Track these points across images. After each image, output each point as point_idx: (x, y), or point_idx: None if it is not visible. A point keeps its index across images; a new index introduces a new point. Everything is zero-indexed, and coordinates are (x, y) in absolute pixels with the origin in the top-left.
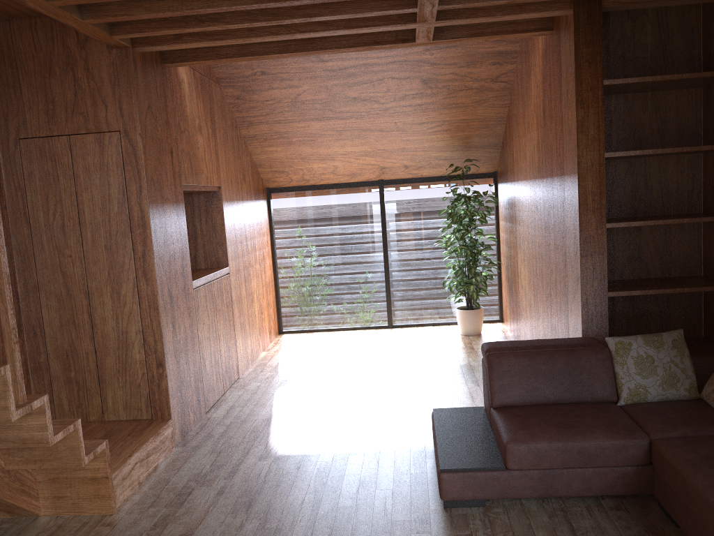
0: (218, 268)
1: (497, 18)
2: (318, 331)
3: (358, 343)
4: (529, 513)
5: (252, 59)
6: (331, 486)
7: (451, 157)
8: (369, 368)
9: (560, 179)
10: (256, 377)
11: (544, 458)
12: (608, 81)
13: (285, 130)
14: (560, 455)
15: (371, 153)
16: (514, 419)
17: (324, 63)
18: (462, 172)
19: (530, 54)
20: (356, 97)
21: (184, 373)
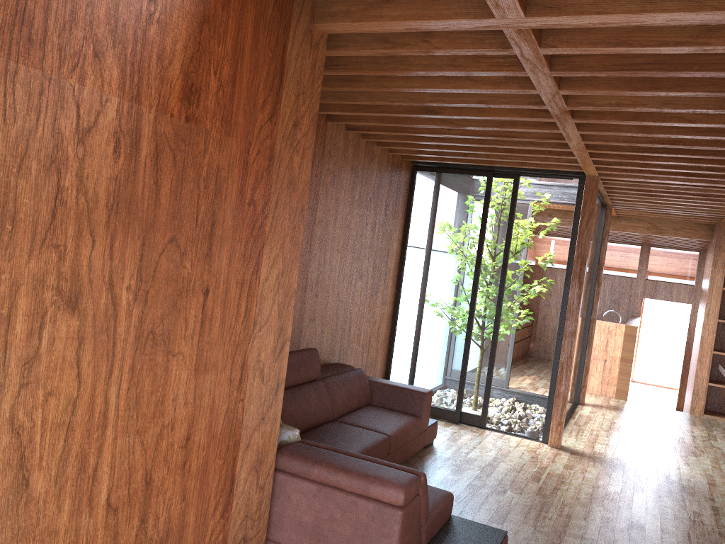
0: None
1: (410, 27)
2: None
3: None
4: None
5: None
6: None
7: None
8: None
9: (246, 245)
10: None
11: None
12: None
13: None
14: None
15: None
16: None
17: None
18: None
19: None
20: None
21: None
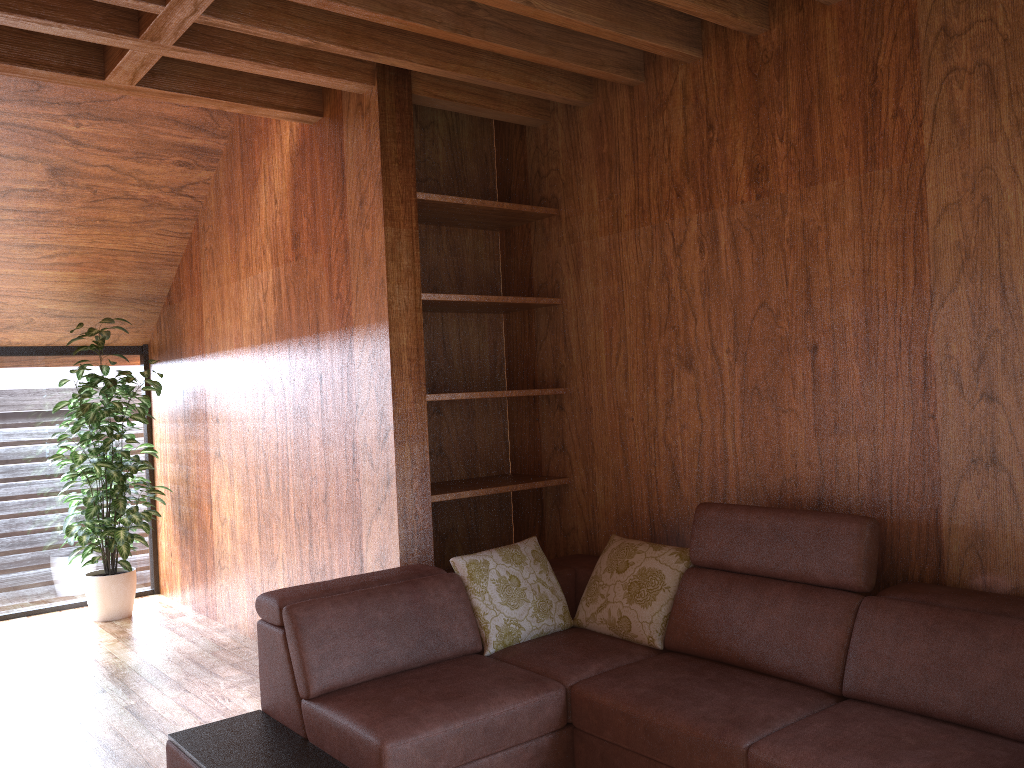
0: None
1: (269, 70)
2: None
3: None
4: None
5: None
6: None
7: (74, 313)
8: None
9: (340, 334)
10: None
11: (440, 753)
12: (423, 194)
13: None
14: (462, 742)
15: None
16: (366, 706)
17: None
18: (99, 338)
19: (259, 154)
20: None
21: None
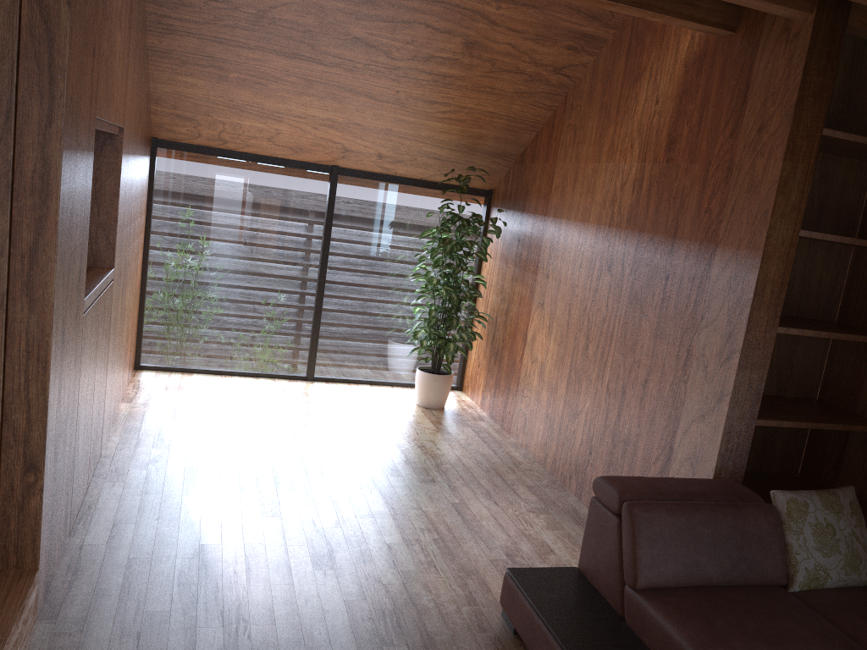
0: (97, 269)
1: None
2: (199, 372)
3: (274, 403)
4: None
5: None
6: None
7: (447, 158)
8: (318, 455)
9: (700, 246)
10: (135, 458)
11: None
12: (828, 131)
13: (225, 56)
14: None
15: (342, 125)
16: (690, 621)
17: None
18: (463, 183)
19: (648, 52)
20: (360, 38)
21: (59, 473)
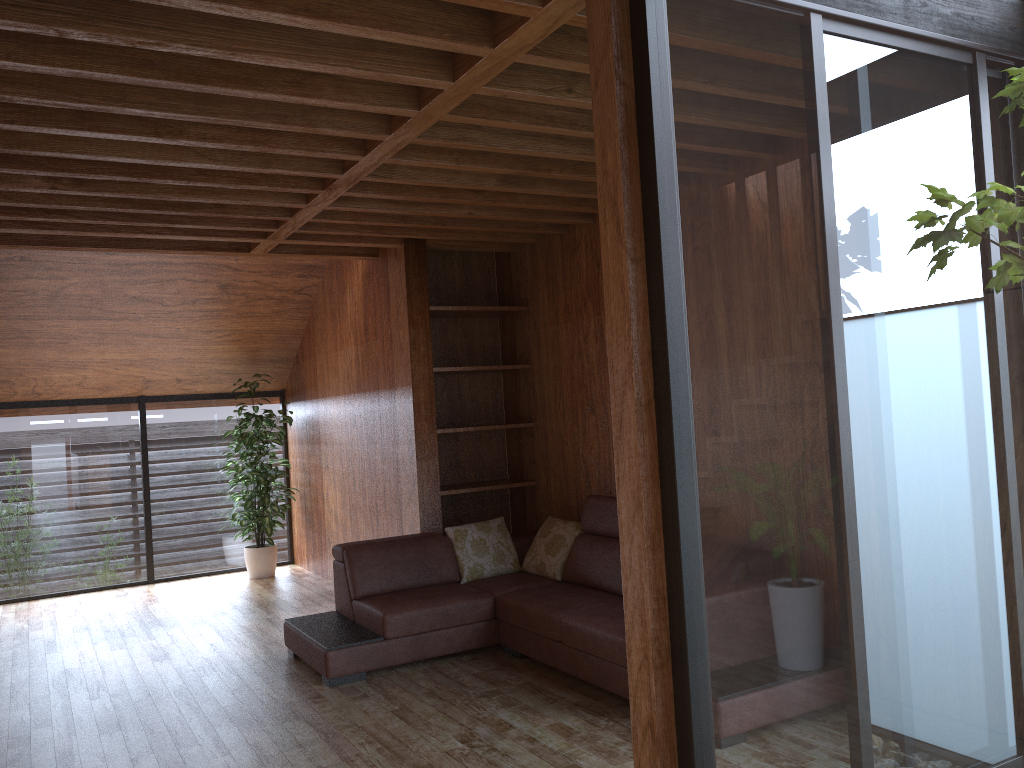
0: None
1: (339, 243)
2: (45, 597)
3: (118, 600)
4: (407, 674)
5: (58, 249)
6: (201, 697)
7: (236, 371)
8: (158, 617)
9: (389, 391)
10: (0, 646)
11: (416, 623)
12: (433, 307)
13: (29, 328)
14: (428, 619)
15: (139, 362)
16: (382, 600)
17: (108, 256)
18: (252, 388)
19: (346, 272)
20: (137, 296)
21: None
